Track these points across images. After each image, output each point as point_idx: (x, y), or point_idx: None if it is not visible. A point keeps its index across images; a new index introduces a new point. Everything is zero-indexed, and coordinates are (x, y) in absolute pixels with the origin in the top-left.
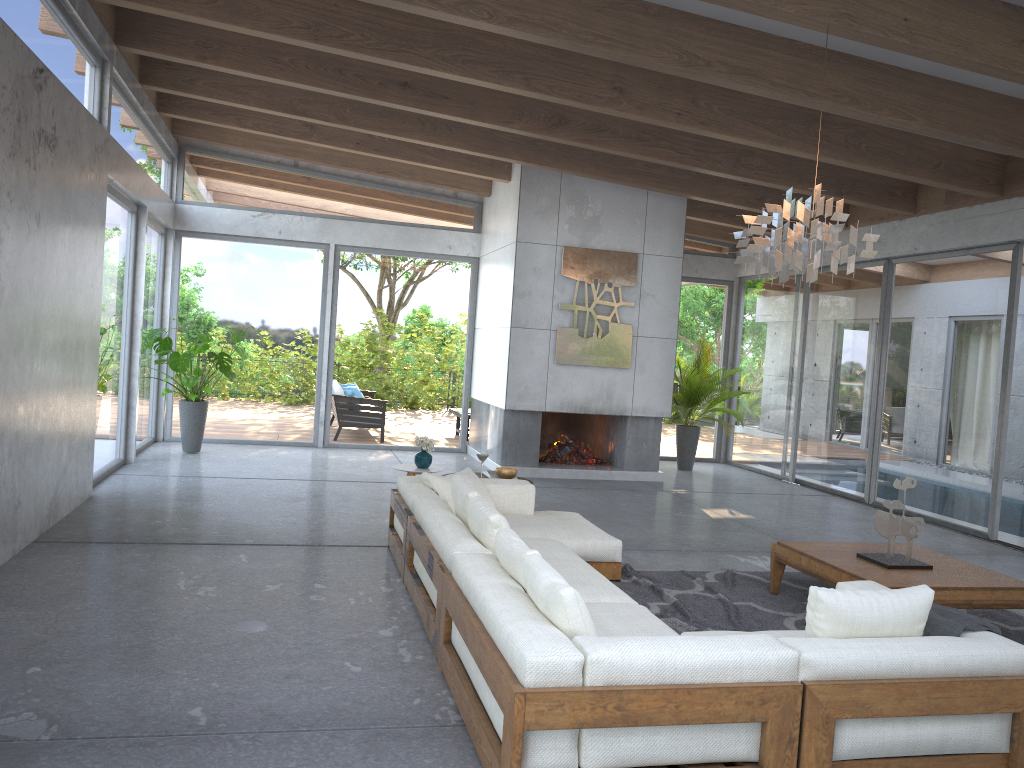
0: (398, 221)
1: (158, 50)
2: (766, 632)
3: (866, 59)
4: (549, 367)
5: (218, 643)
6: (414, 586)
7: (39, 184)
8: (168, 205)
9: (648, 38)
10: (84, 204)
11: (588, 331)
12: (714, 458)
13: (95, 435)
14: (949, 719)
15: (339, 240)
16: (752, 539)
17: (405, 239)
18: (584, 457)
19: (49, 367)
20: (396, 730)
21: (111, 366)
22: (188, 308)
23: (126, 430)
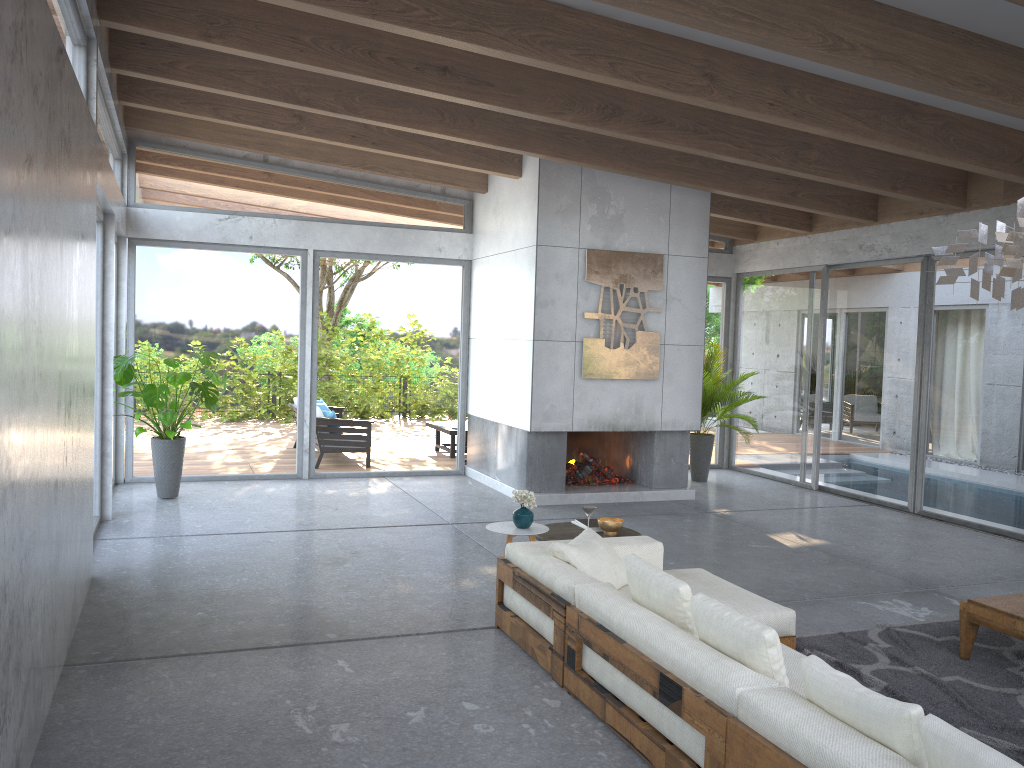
0: (382, 222)
1: (152, 26)
2: None
3: (1006, 43)
4: (575, 382)
5: None
6: (607, 704)
7: (61, 202)
8: (124, 210)
9: (791, 17)
10: (85, 221)
11: (615, 341)
12: (717, 464)
13: None
14: None
15: (318, 245)
16: (858, 575)
17: (391, 242)
18: (607, 476)
19: (69, 437)
20: None
21: None
22: (147, 328)
23: (101, 481)
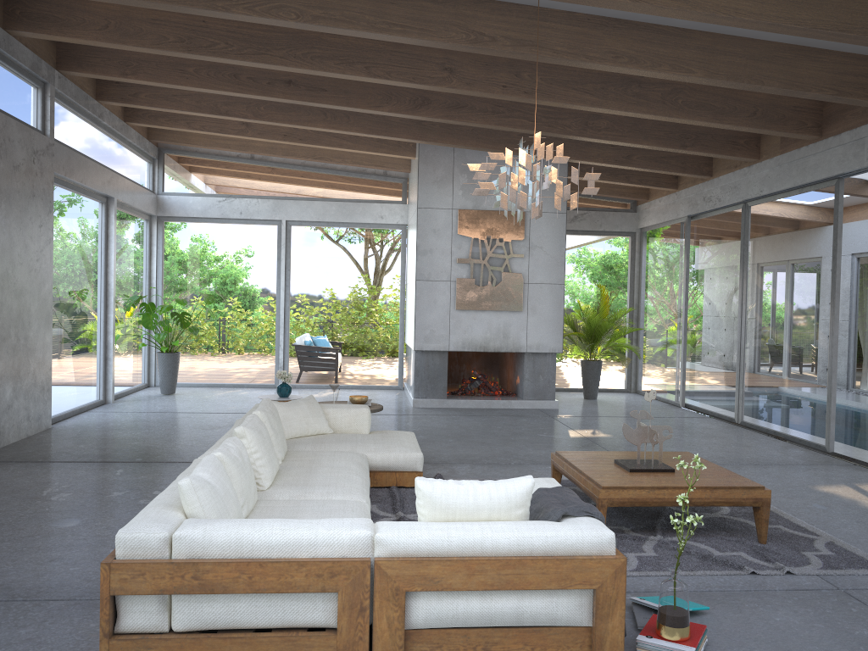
0: (338, 198)
1: (90, 71)
2: None
3: (643, 22)
4: (451, 313)
5: (25, 535)
6: None
7: None
8: (147, 196)
9: (437, 22)
10: (21, 196)
11: (483, 281)
12: (625, 389)
13: (63, 380)
14: (525, 594)
15: (289, 216)
16: None
17: (344, 212)
18: (491, 389)
19: None
20: (94, 601)
21: (82, 325)
22: (171, 278)
23: (105, 377)
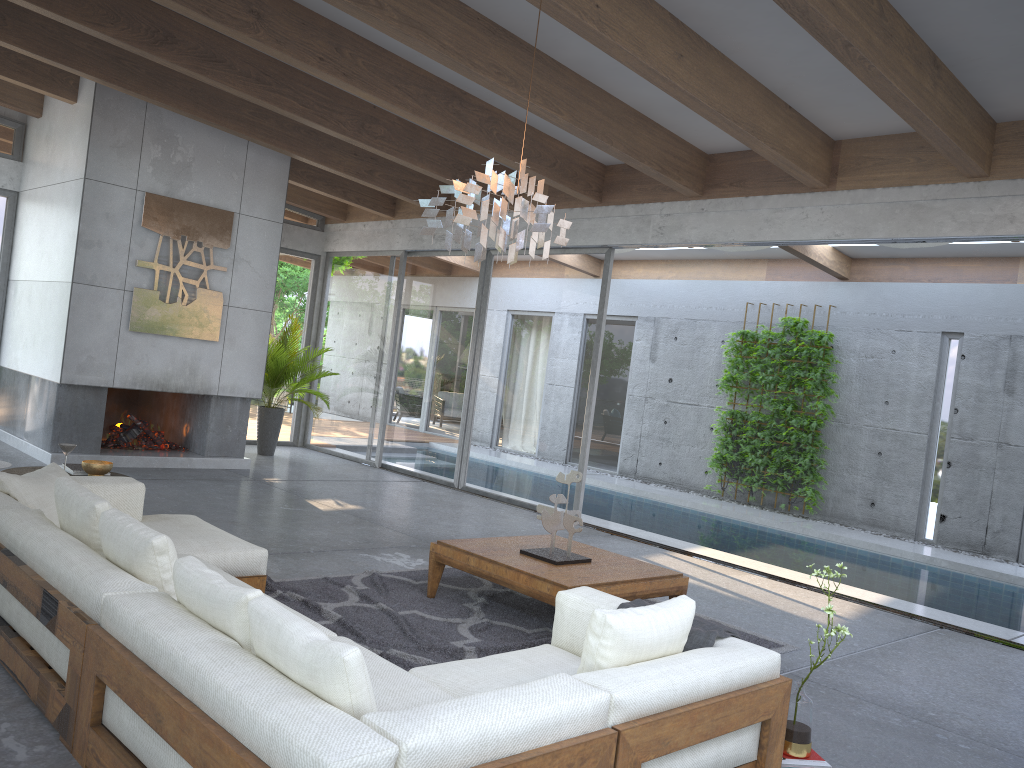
0: None
1: None
2: (500, 657)
3: (526, 42)
4: (121, 335)
5: None
6: (1, 637)
7: None
8: None
9: None
10: None
11: (172, 295)
12: (292, 441)
13: None
14: (721, 738)
15: None
16: (375, 533)
17: None
18: (156, 442)
19: None
20: None
21: None
22: None
23: None
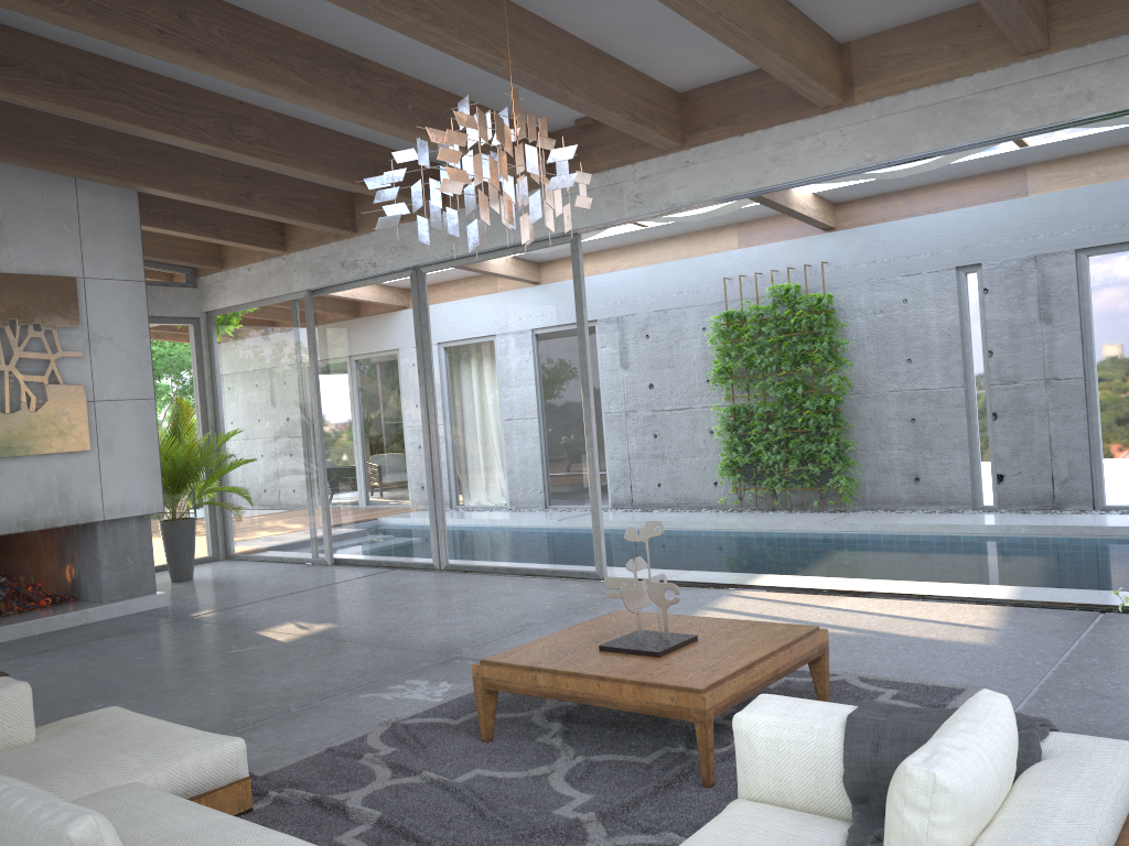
0: None
1: None
2: None
3: None
4: None
5: None
6: None
7: None
8: None
9: None
10: None
11: (12, 402)
12: (211, 556)
13: None
14: None
15: None
16: (367, 658)
17: None
18: (32, 599)
19: None
20: None
21: None
22: None
23: None
